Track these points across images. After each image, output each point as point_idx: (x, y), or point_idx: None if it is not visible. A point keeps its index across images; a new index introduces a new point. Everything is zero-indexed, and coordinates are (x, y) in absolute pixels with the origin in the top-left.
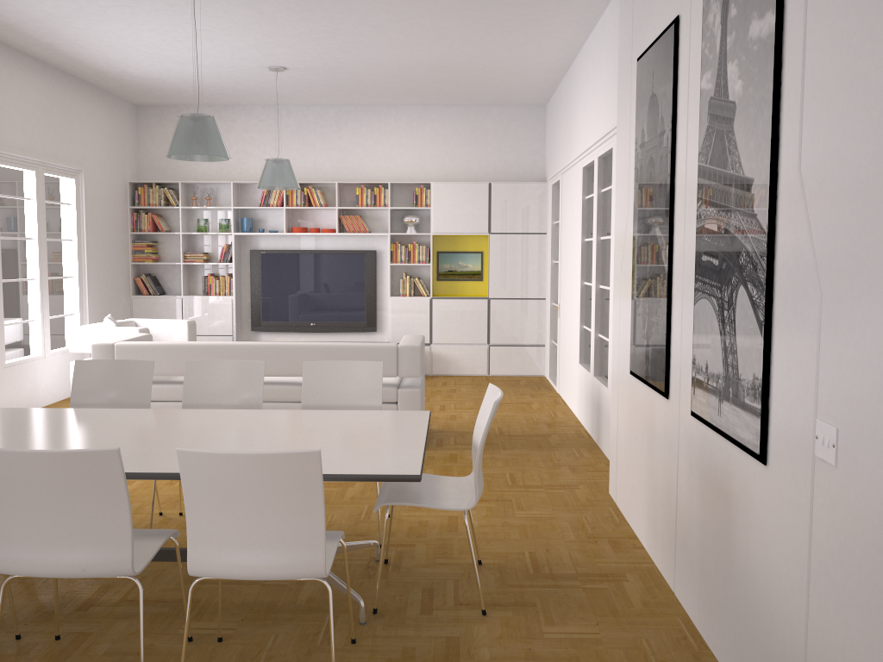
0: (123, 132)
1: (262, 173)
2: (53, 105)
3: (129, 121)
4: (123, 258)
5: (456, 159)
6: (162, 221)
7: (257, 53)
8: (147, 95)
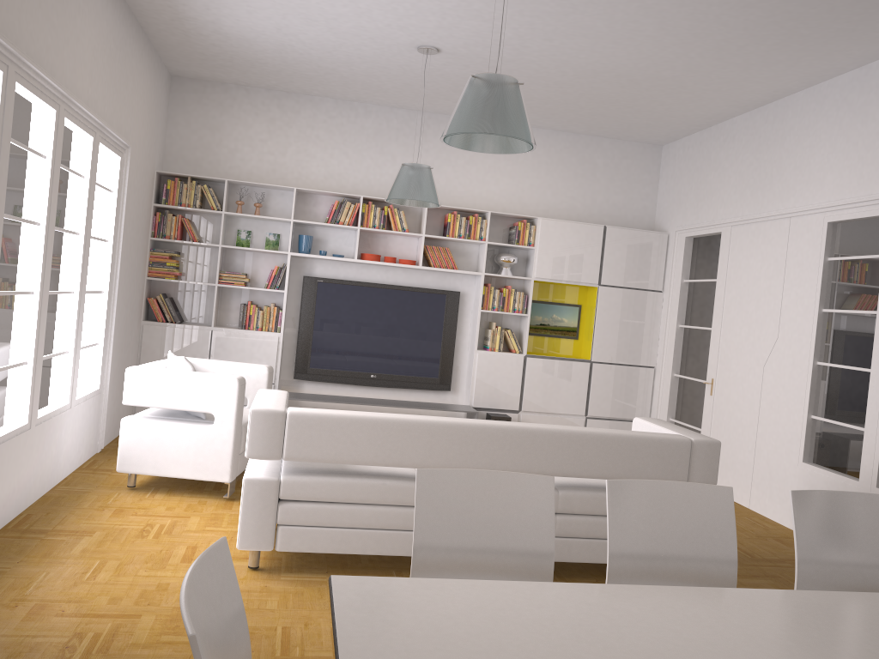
0: (159, 106)
1: (399, 181)
2: (117, 50)
3: (164, 93)
4: (141, 270)
5: (559, 194)
6: (193, 228)
7: (432, 23)
8: (204, 62)
